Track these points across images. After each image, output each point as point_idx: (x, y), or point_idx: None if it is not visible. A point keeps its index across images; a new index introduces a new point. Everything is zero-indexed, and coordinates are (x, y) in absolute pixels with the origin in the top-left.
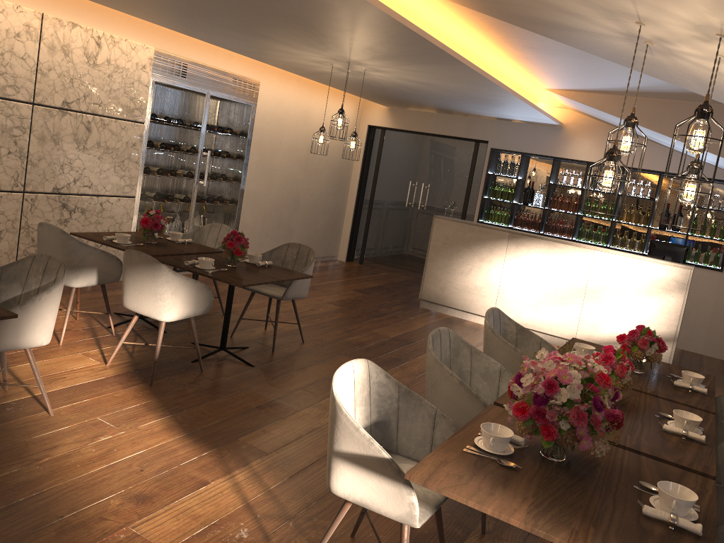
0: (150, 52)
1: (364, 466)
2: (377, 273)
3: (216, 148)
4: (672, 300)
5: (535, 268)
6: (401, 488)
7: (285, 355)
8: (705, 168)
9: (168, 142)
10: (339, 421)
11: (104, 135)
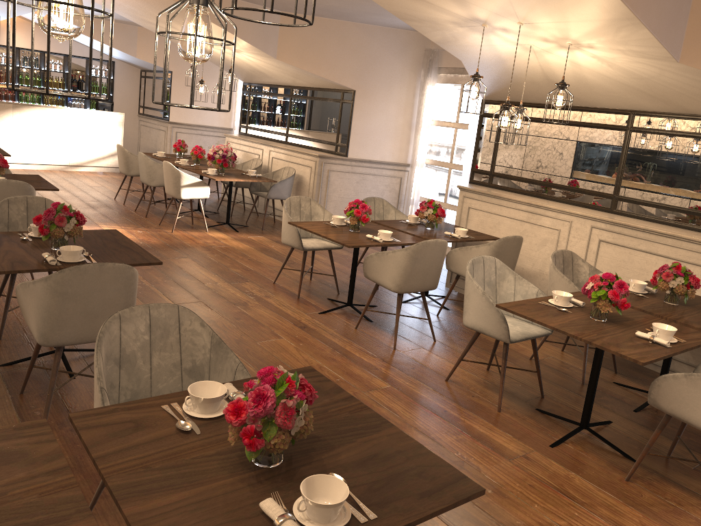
0: None
1: (193, 186)
2: None
3: None
4: (117, 132)
5: (36, 125)
6: (206, 187)
7: None
8: (94, 53)
9: None
10: (182, 176)
11: None
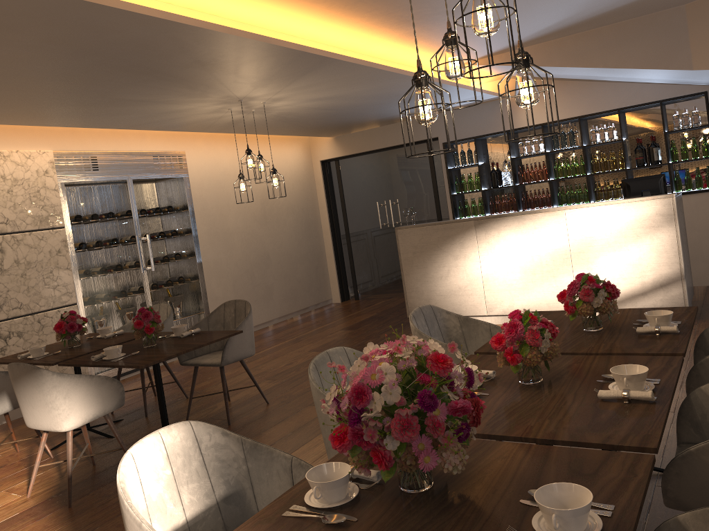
0: (49, 156)
1: None
2: (372, 304)
3: (156, 230)
4: (663, 236)
5: (512, 248)
6: None
7: (243, 425)
8: (663, 89)
9: (99, 238)
10: (126, 519)
11: (21, 251)
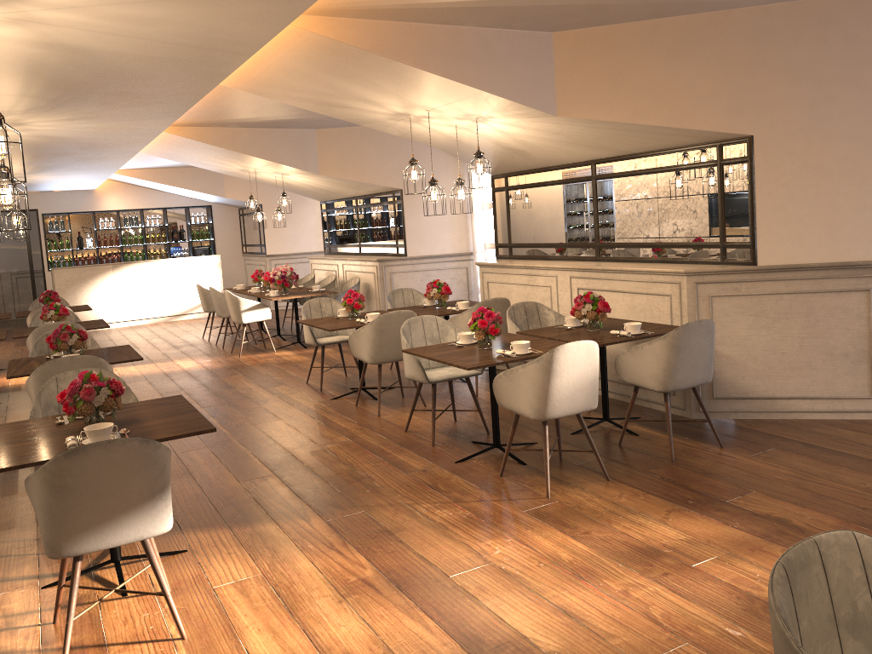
0: None
1: (253, 309)
2: None
3: None
4: (215, 274)
5: (136, 281)
6: (266, 309)
7: None
8: (190, 201)
9: None
10: (241, 301)
11: None
